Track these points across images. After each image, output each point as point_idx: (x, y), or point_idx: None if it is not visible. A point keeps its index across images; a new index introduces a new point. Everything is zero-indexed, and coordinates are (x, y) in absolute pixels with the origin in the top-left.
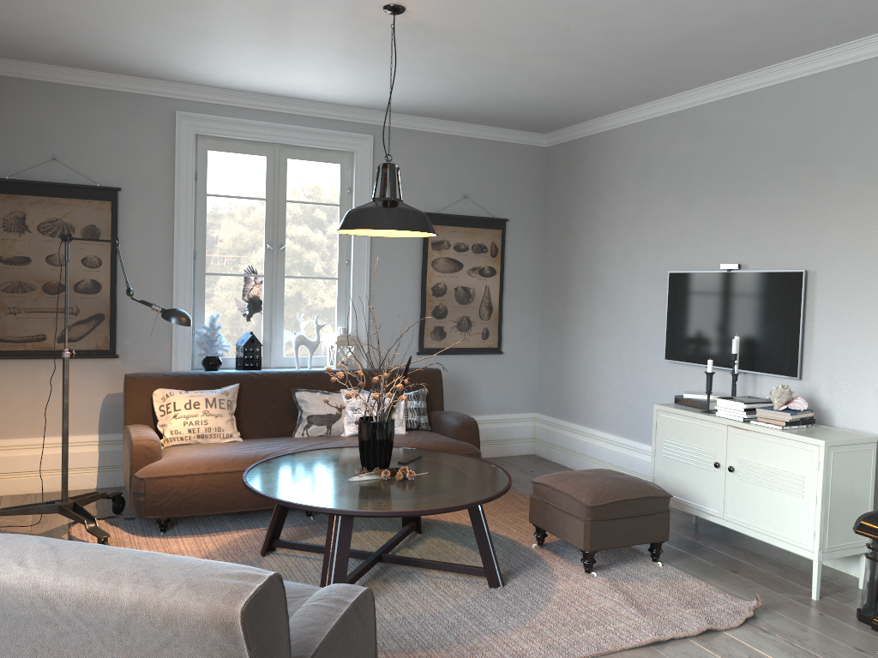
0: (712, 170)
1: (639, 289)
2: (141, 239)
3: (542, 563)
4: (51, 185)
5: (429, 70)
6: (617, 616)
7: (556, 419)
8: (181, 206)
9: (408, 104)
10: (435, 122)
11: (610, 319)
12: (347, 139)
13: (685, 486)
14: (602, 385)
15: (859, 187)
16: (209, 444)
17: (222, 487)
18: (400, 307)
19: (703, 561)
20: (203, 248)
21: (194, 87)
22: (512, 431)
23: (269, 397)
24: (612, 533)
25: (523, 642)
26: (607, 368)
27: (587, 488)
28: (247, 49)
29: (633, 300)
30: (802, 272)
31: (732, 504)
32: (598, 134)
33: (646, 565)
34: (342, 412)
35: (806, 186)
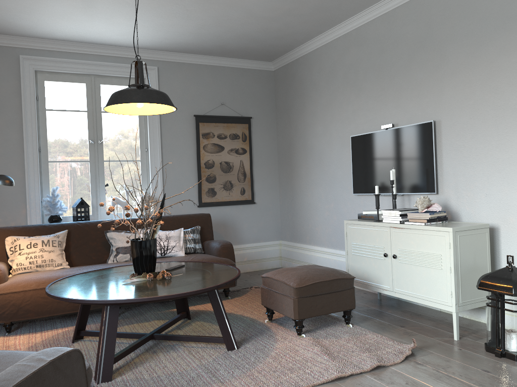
0: (371, 66)
1: (334, 151)
2: (1, 140)
3: (269, 331)
4: None
5: (179, 12)
6: (314, 362)
7: (292, 243)
8: (27, 118)
9: (176, 43)
10: (198, 57)
11: (319, 173)
12: None
13: (367, 272)
14: (318, 216)
15: (462, 59)
16: (45, 271)
17: (47, 298)
18: (184, 177)
19: (381, 321)
20: (46, 144)
21: (31, 39)
22: (265, 253)
23: (90, 238)
24: (314, 305)
25: (241, 386)
26: (320, 205)
27: (295, 276)
28: (51, 2)
29: (331, 158)
30: (431, 121)
31: (397, 280)
32: (302, 56)
33: (341, 327)
34: None
35: (429, 65)
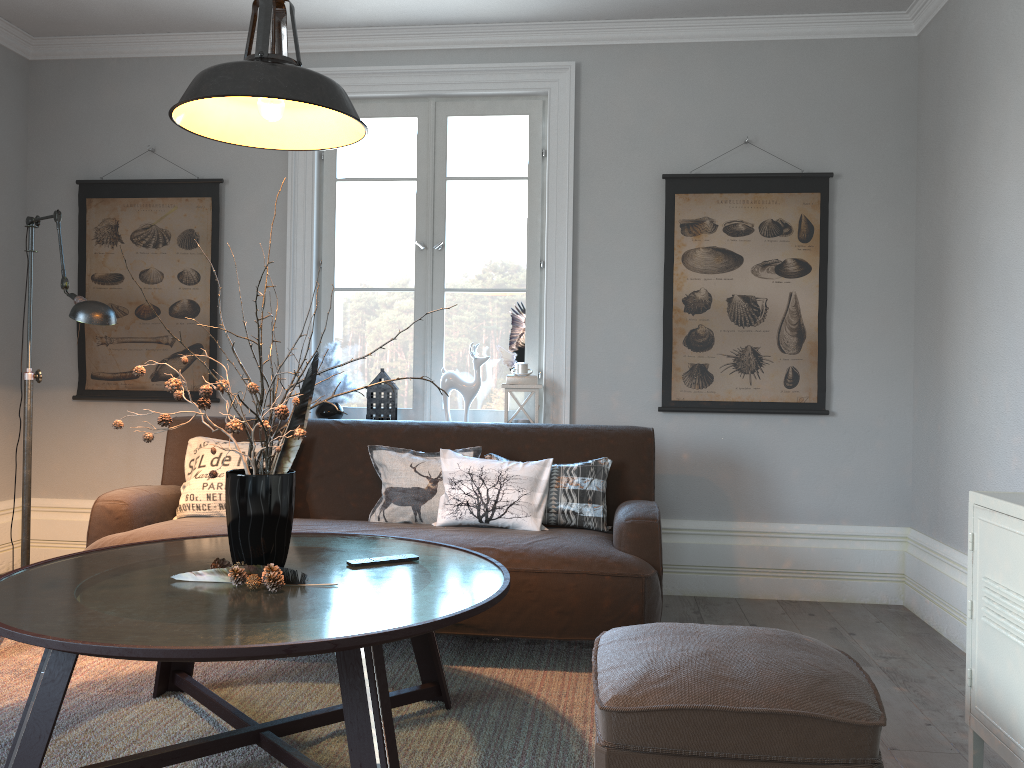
0: None
1: None
2: (251, 245)
3: None
4: (145, 183)
5: None
6: None
7: (932, 540)
8: (297, 197)
9: None
10: (682, 25)
11: (1003, 330)
12: (534, 73)
13: (1020, 707)
14: (992, 470)
15: None
16: None
17: None
18: (629, 332)
19: None
20: (331, 253)
21: (310, 33)
22: (853, 557)
23: (353, 458)
24: None
25: None
26: (999, 435)
27: (638, 665)
28: None
29: None
30: None
31: None
32: None
33: None
34: (438, 486)
35: None
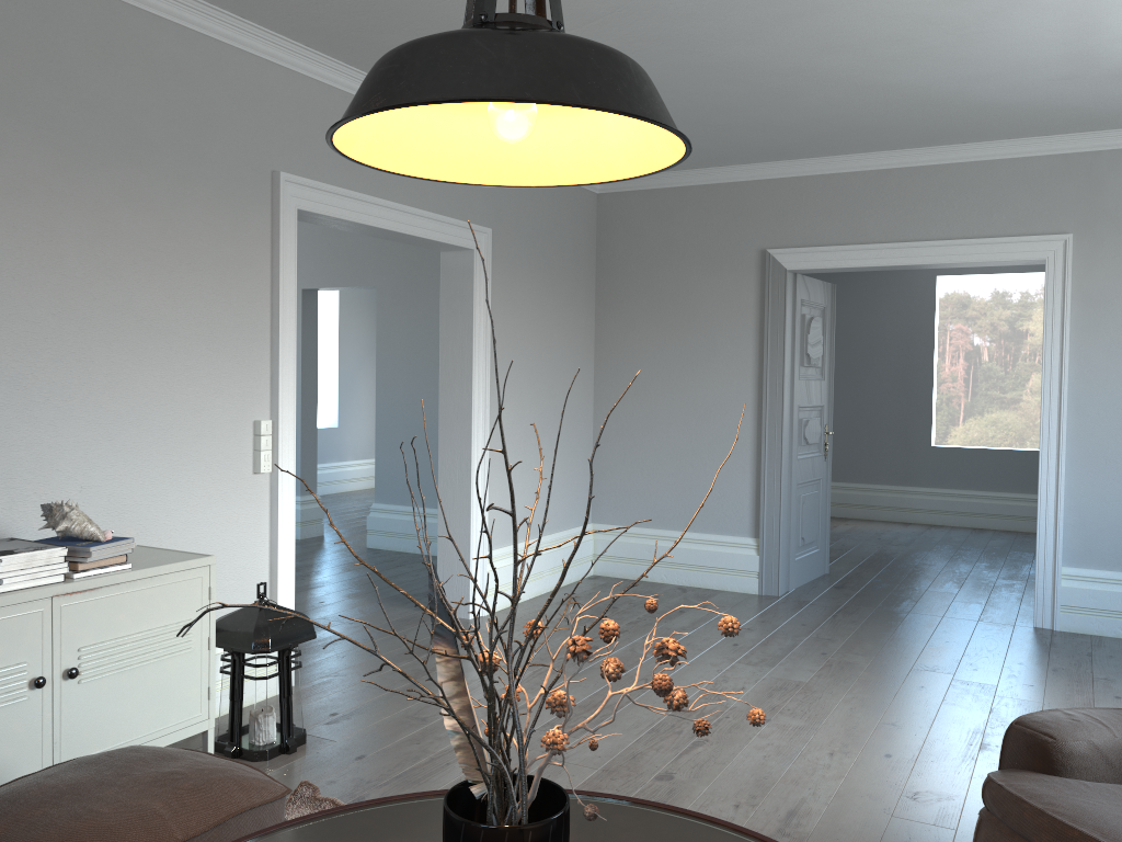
0: None
1: None
2: None
3: None
4: None
5: None
6: None
7: None
8: None
9: None
10: None
11: None
12: None
13: None
14: None
15: (39, 171)
16: None
17: None
18: None
19: None
20: None
21: None
22: None
23: None
24: None
25: None
26: None
27: (230, 780)
28: None
29: None
30: None
31: (72, 736)
32: None
33: None
34: None
35: None
